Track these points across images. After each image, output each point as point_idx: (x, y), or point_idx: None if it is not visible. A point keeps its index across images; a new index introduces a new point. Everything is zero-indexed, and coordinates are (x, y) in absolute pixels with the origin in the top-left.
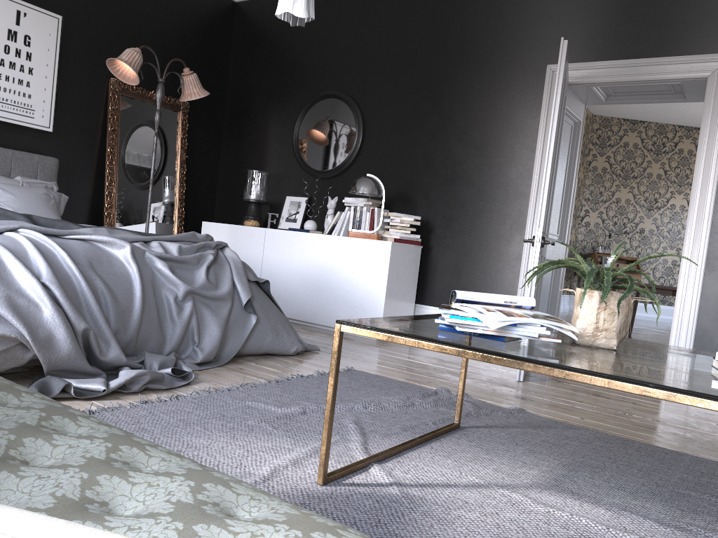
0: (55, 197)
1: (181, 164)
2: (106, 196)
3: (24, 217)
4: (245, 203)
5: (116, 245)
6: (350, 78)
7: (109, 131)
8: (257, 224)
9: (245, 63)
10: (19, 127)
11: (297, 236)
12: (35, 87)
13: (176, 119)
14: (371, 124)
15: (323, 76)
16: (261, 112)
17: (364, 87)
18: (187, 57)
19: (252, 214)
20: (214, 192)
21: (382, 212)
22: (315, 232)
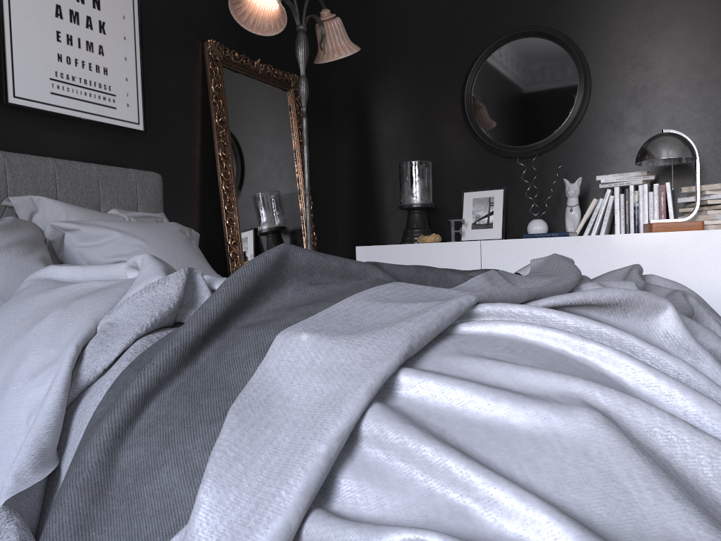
0: (190, 235)
1: (302, 167)
2: (226, 227)
3: (382, 271)
4: (390, 213)
5: (639, 308)
6: (551, 4)
7: (215, 124)
8: (440, 238)
9: (358, 15)
10: (95, 126)
11: (546, 245)
12: (111, 55)
13: (287, 102)
14: (603, 64)
15: (500, 9)
16: (396, 80)
17: (580, 12)
18: (287, 11)
19: (420, 225)
20: (334, 205)
21: (698, 186)
22: (572, 234)
